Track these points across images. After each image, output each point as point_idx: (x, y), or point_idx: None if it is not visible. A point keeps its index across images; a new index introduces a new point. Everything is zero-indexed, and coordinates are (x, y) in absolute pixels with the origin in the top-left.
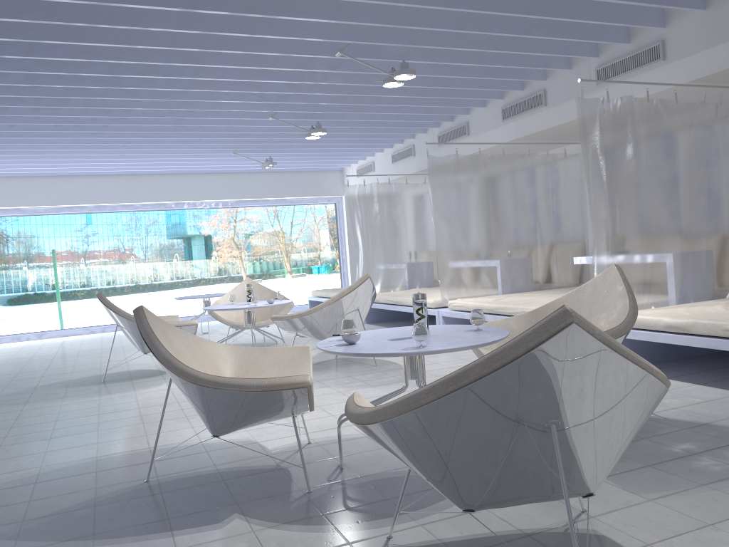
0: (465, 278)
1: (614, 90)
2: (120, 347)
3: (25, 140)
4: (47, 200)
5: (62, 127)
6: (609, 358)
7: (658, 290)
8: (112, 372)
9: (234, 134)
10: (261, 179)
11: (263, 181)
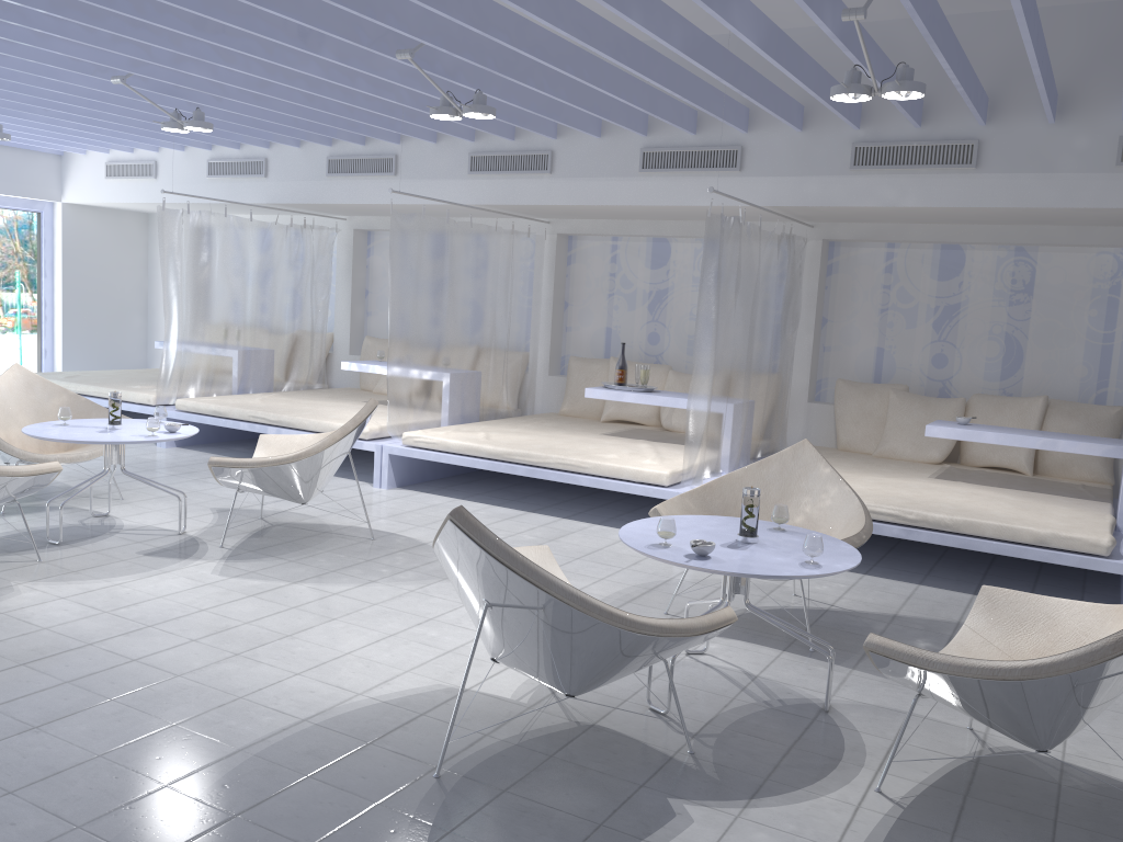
0: (416, 398)
1: (663, 185)
2: None
3: None
4: None
5: None
6: None
7: (724, 447)
8: None
9: None
10: None
11: None
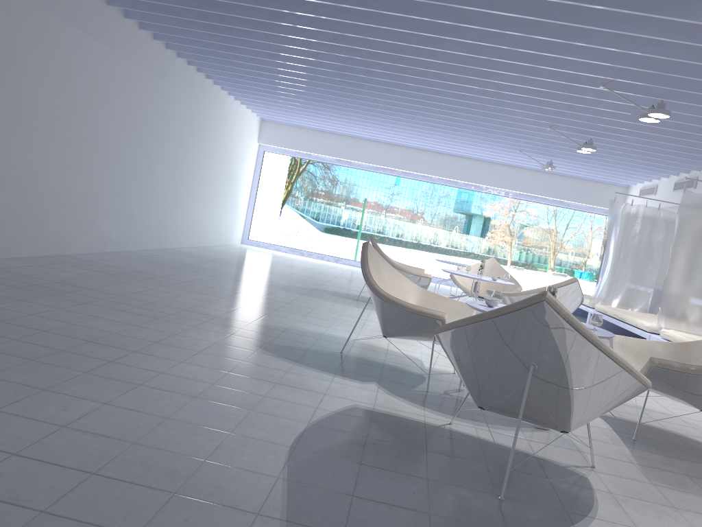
0: (690, 314)
1: None
2: None
3: (362, 112)
4: (369, 159)
5: (387, 107)
6: (571, 333)
7: None
8: (366, 296)
9: (520, 136)
10: (545, 178)
11: (546, 181)
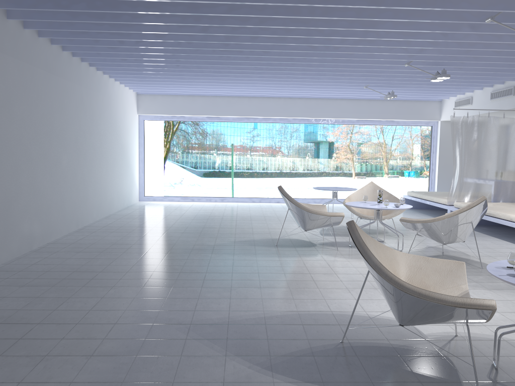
0: None
1: None
2: (276, 217)
3: (233, 75)
4: (235, 112)
5: (258, 68)
6: None
7: None
8: (279, 237)
9: (371, 75)
10: (377, 105)
11: (379, 107)
